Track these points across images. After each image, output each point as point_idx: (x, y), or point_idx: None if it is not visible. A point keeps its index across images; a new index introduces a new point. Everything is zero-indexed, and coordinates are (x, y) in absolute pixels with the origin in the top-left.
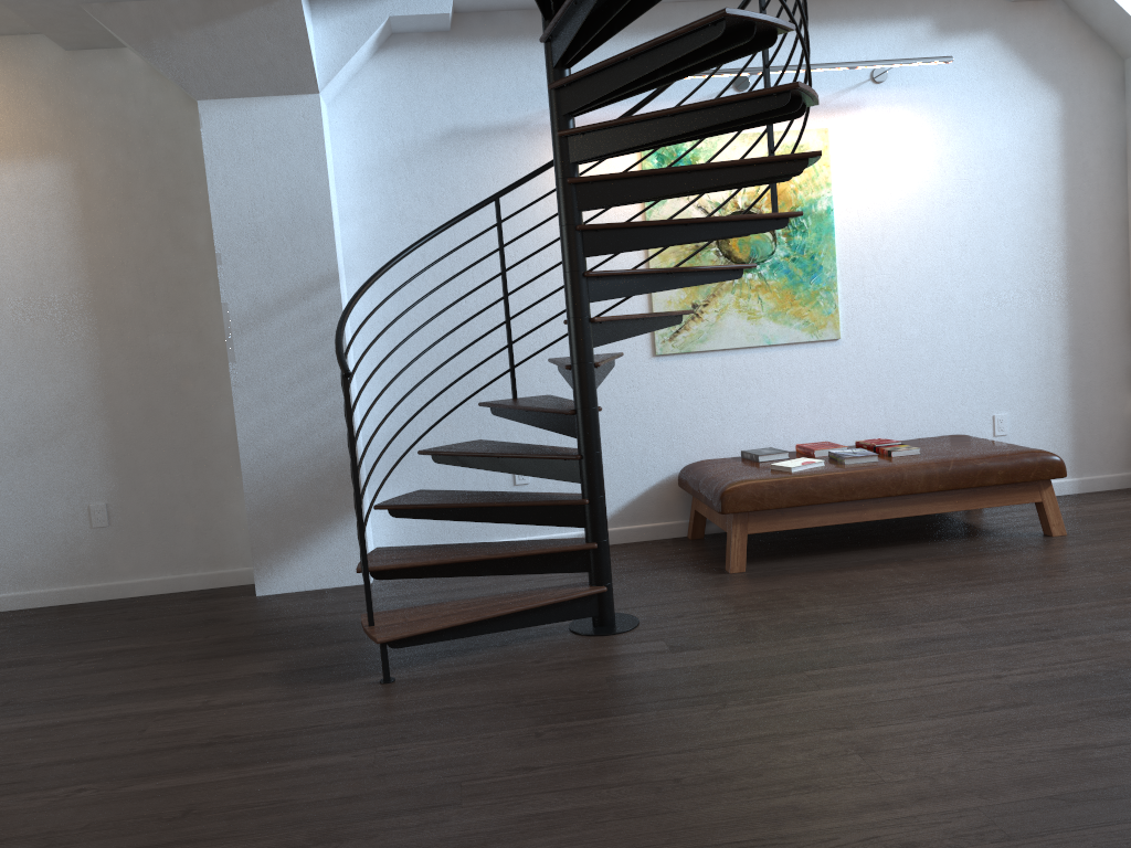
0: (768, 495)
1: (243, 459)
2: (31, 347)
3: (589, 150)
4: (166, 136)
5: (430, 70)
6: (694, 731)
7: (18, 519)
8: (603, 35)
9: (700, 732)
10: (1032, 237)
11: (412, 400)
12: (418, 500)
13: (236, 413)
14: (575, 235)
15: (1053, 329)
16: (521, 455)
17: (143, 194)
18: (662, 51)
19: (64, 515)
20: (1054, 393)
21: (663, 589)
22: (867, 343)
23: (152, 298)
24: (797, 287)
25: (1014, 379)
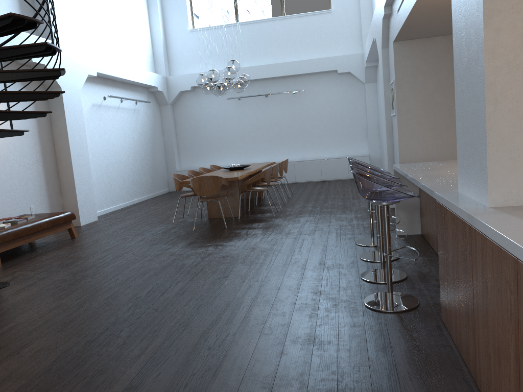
0: (6, 236)
1: None
2: None
3: None
4: None
5: None
6: (98, 280)
7: None
8: None
9: (100, 280)
10: (32, 145)
11: None
12: None
13: None
14: None
15: (41, 176)
16: None
17: None
18: (29, 73)
19: None
20: (44, 198)
21: None
22: None
23: None
24: None
25: (34, 193)
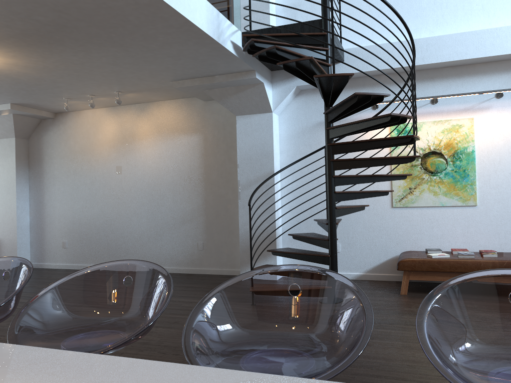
0: (417, 265)
1: (240, 232)
2: (187, 191)
3: (334, 134)
4: (229, 126)
5: (313, 101)
6: None
7: (178, 244)
8: (336, 97)
9: None
10: None
11: (299, 217)
12: (281, 250)
13: (239, 216)
14: (330, 163)
15: None
16: (313, 237)
17: (221, 144)
18: (346, 104)
19: (191, 244)
20: None
21: (369, 295)
22: (490, 208)
23: (221, 177)
24: (457, 183)
25: None
